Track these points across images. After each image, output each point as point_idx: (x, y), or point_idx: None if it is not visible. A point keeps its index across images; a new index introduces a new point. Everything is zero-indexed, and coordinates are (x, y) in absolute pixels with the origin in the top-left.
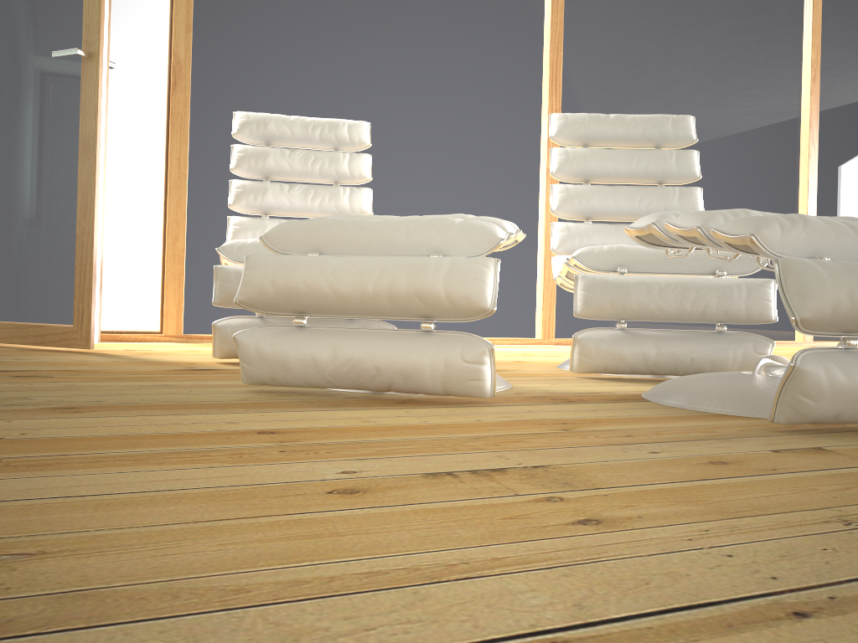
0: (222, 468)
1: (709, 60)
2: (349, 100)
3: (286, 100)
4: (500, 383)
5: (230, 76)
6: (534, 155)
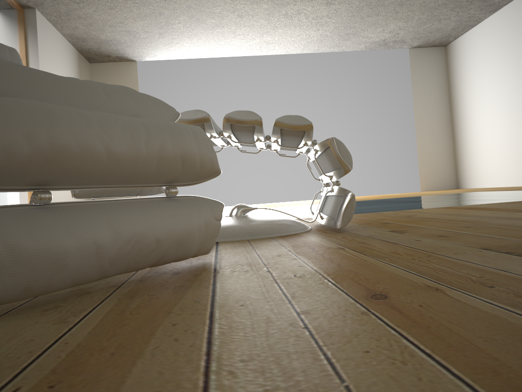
0: None
1: None
2: None
3: None
4: None
5: None
6: None
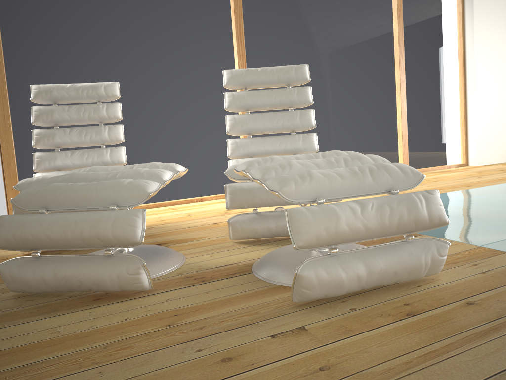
0: None
1: (334, 12)
2: (110, 64)
3: (69, 69)
4: (173, 265)
5: (30, 58)
6: None
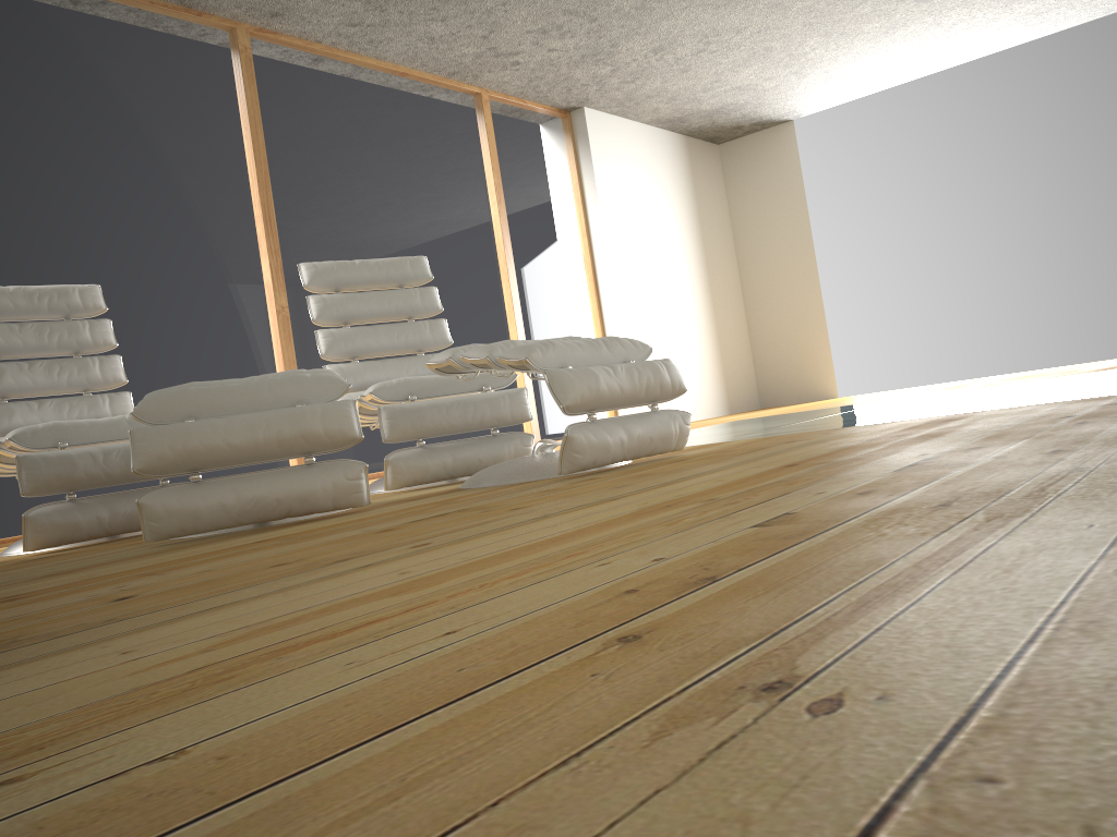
0: (290, 545)
1: (408, 190)
2: (52, 259)
3: None
4: None
5: None
6: (262, 298)
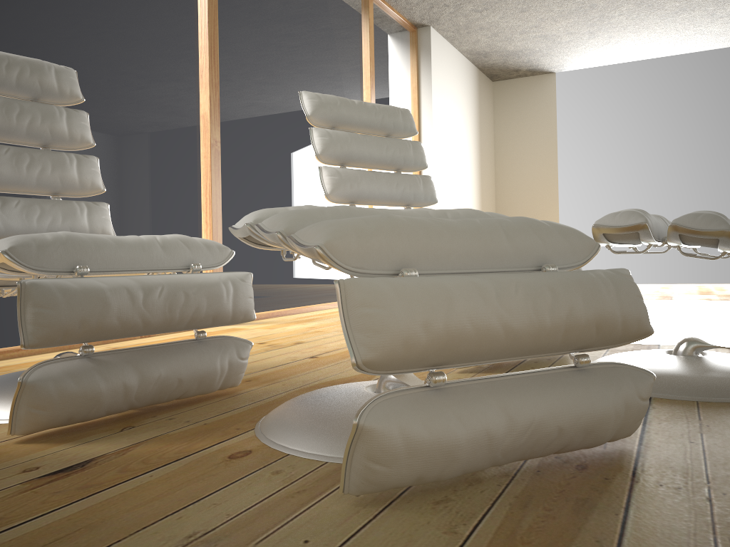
0: None
1: (315, 58)
2: (4, 34)
3: None
4: None
5: None
6: (199, 128)
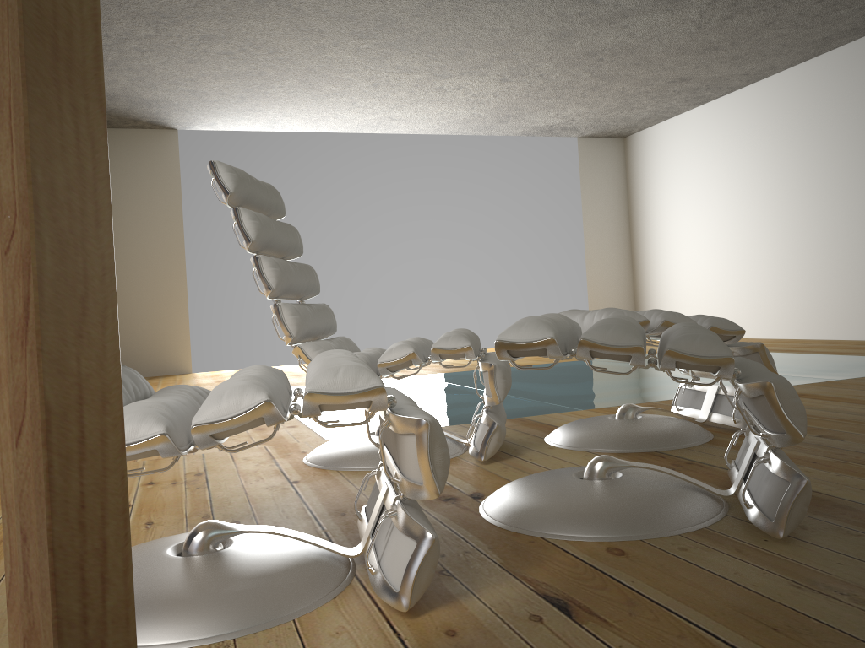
0: None
1: None
2: None
3: None
4: None
5: None
6: None
